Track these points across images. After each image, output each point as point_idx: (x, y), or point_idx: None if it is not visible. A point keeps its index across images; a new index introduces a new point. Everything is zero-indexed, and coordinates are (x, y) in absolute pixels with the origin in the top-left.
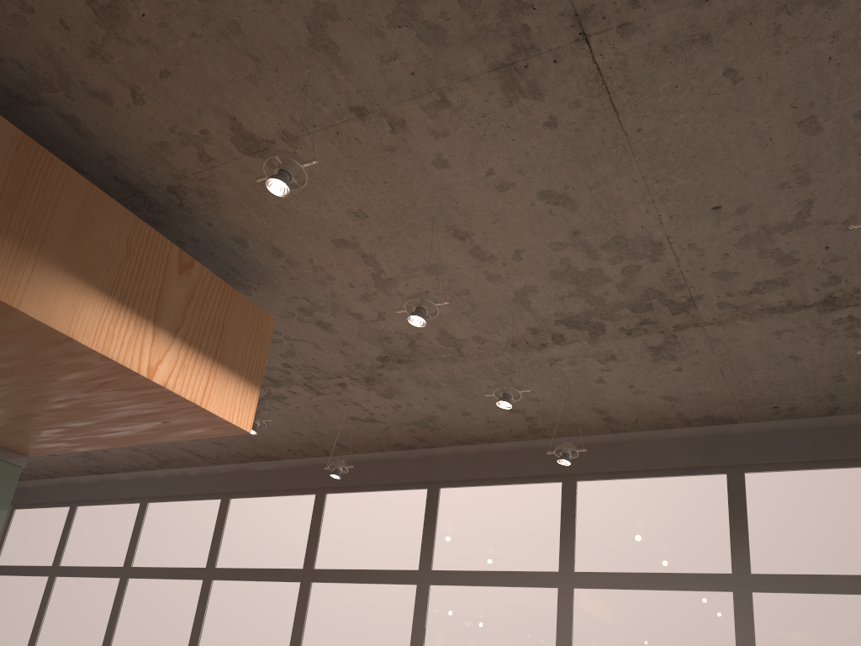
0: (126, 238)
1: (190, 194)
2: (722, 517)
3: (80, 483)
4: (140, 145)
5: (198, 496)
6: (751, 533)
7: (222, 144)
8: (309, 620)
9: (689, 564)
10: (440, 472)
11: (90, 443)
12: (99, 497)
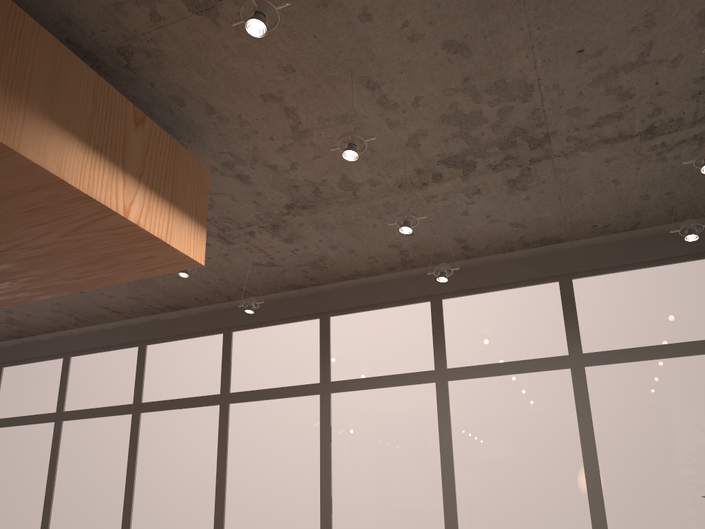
0: (92, 93)
1: (137, 55)
2: (558, 314)
3: (2, 347)
4: (96, 6)
5: (117, 346)
6: (580, 324)
7: (173, 3)
8: (231, 433)
9: (535, 352)
10: (329, 304)
11: (52, 290)
12: (23, 357)
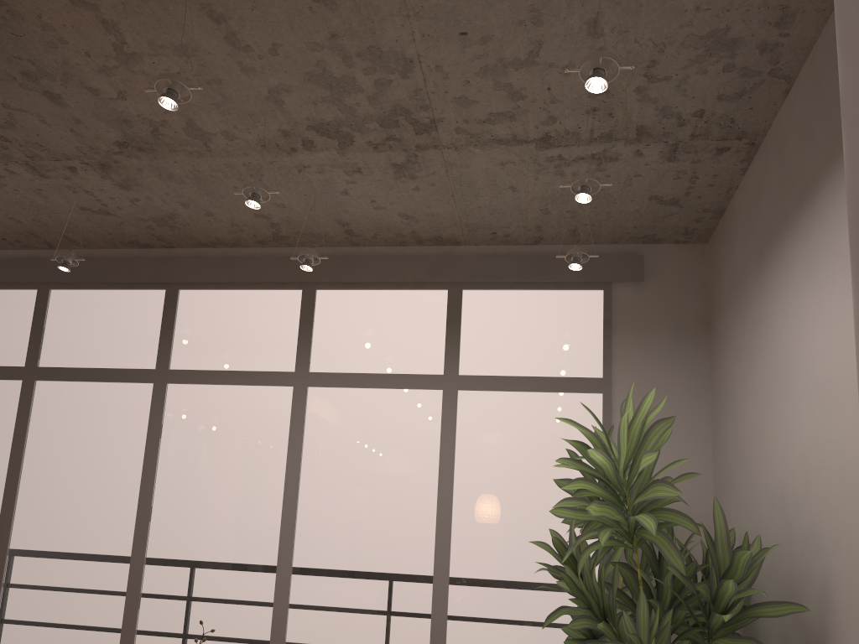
0: None
1: None
2: (441, 327)
3: None
4: None
5: None
6: (462, 342)
7: None
8: (34, 418)
9: (409, 367)
10: (179, 273)
11: None
12: None
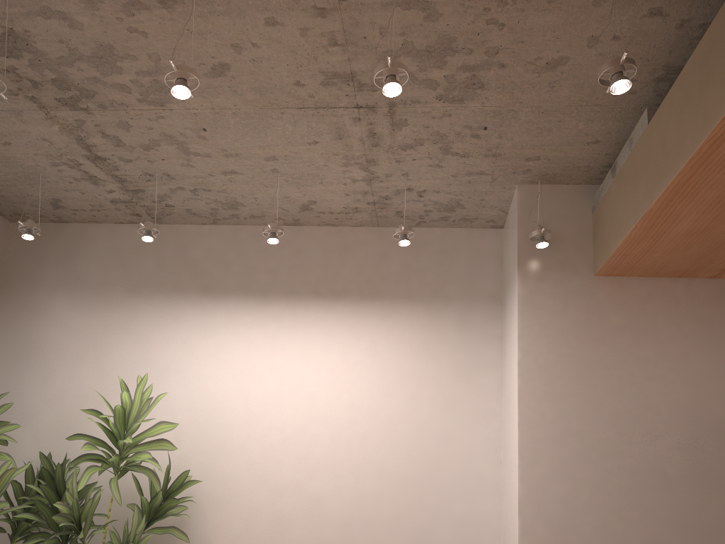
0: None
1: None
2: None
3: None
4: None
5: None
6: None
7: None
8: None
9: None
10: None
11: None
12: None
